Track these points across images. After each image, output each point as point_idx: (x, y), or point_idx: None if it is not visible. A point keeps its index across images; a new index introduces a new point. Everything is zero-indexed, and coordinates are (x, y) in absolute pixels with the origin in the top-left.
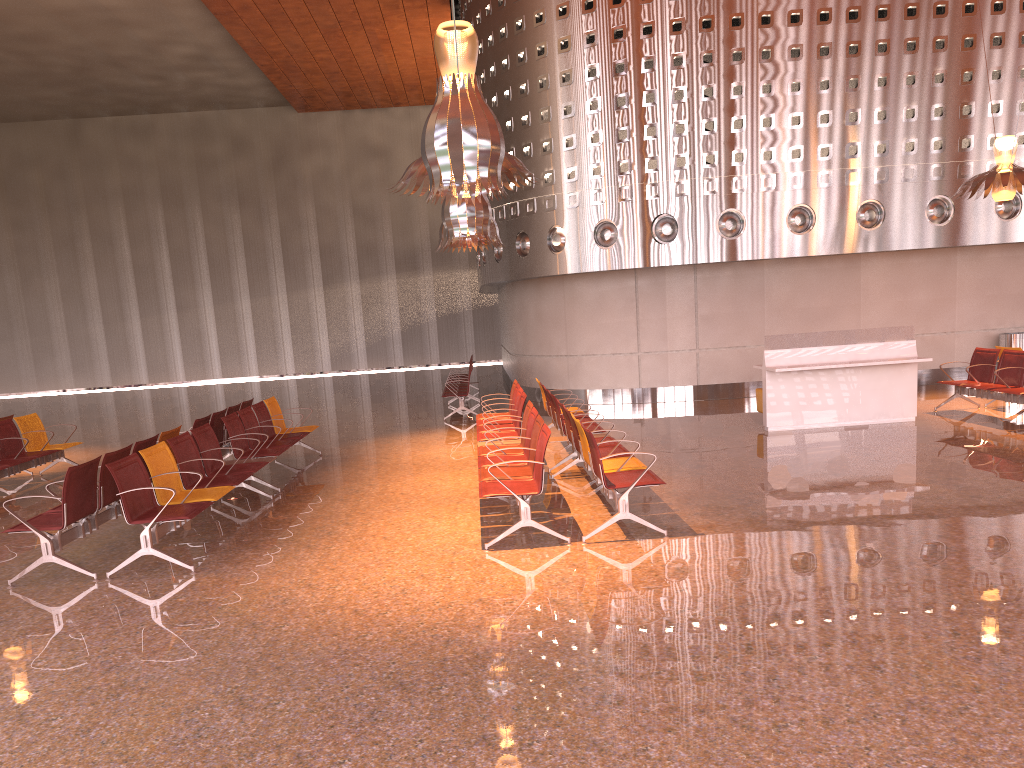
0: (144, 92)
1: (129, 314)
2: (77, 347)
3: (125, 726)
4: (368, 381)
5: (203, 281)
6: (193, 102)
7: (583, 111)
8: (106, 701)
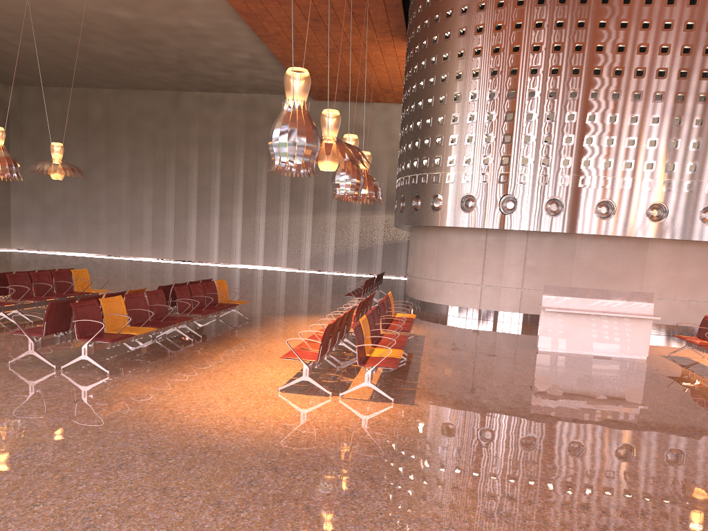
0: (219, 79)
1: (190, 216)
2: (156, 232)
3: None
4: (325, 279)
5: (238, 201)
6: (249, 88)
7: (464, 120)
8: None
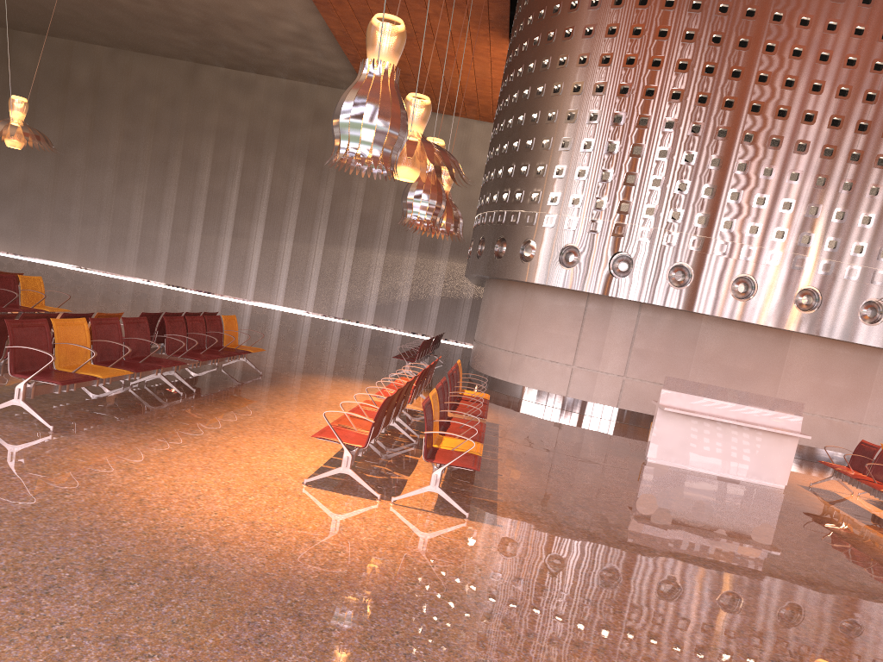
0: (253, 54)
1: (194, 229)
2: (146, 244)
3: None
4: (363, 333)
5: (260, 218)
6: (291, 72)
7: (578, 148)
8: None
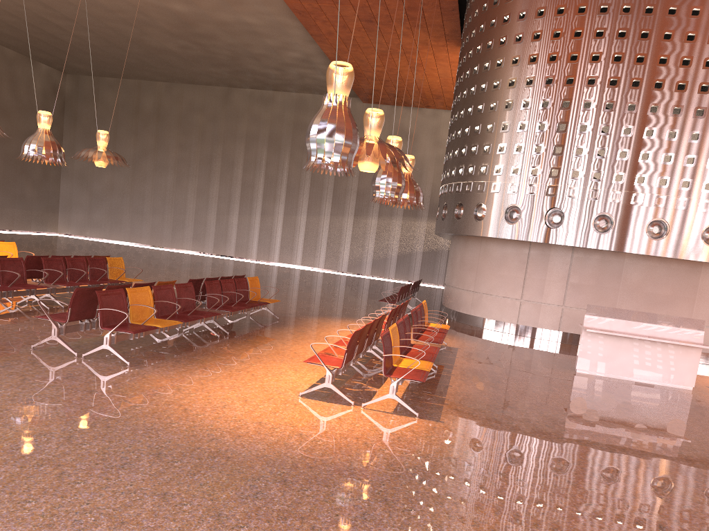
0: (270, 77)
1: (232, 211)
2: (198, 225)
3: (1, 433)
4: (362, 283)
5: (280, 199)
6: (299, 87)
7: (515, 129)
8: (7, 418)
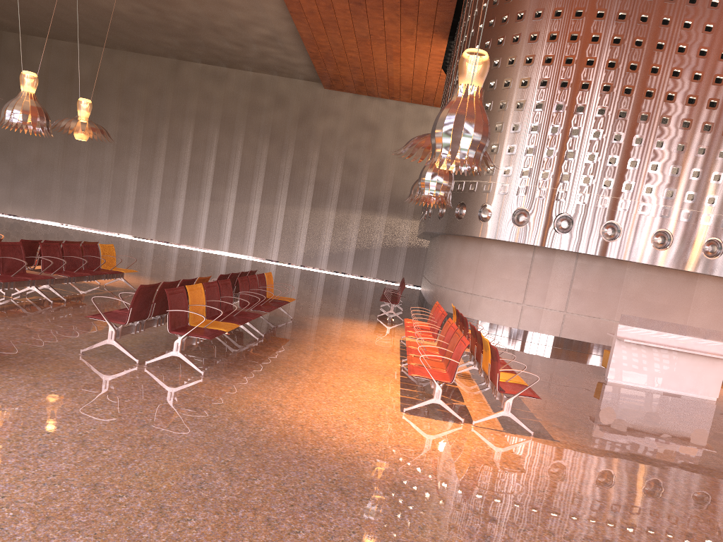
0: (228, 52)
1: (178, 195)
2: (139, 208)
3: (151, 467)
4: (326, 278)
5: (232, 185)
6: (258, 66)
7: (526, 130)
8: (140, 447)
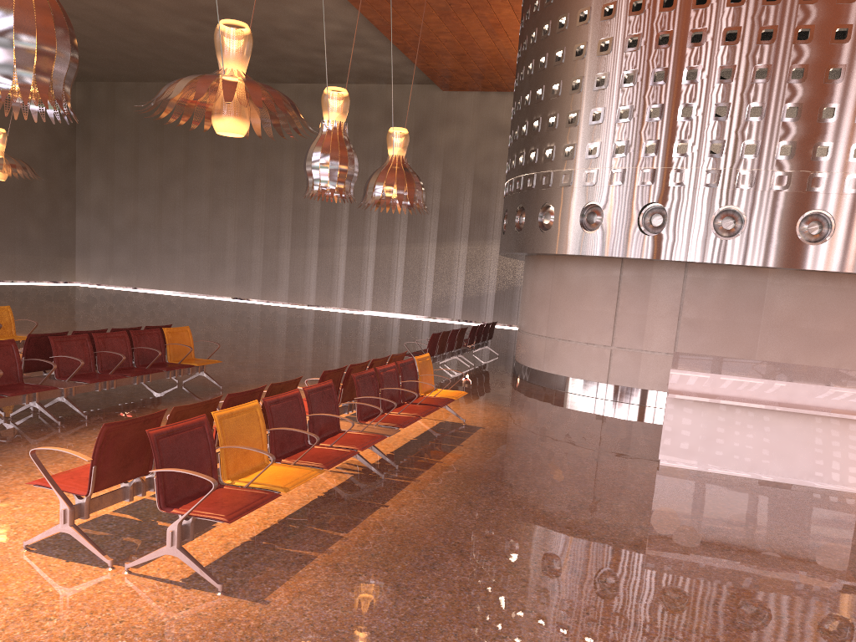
0: (315, 63)
1: (283, 244)
2: (242, 265)
3: None
4: (437, 330)
5: (342, 225)
6: (357, 75)
7: (590, 87)
8: None
